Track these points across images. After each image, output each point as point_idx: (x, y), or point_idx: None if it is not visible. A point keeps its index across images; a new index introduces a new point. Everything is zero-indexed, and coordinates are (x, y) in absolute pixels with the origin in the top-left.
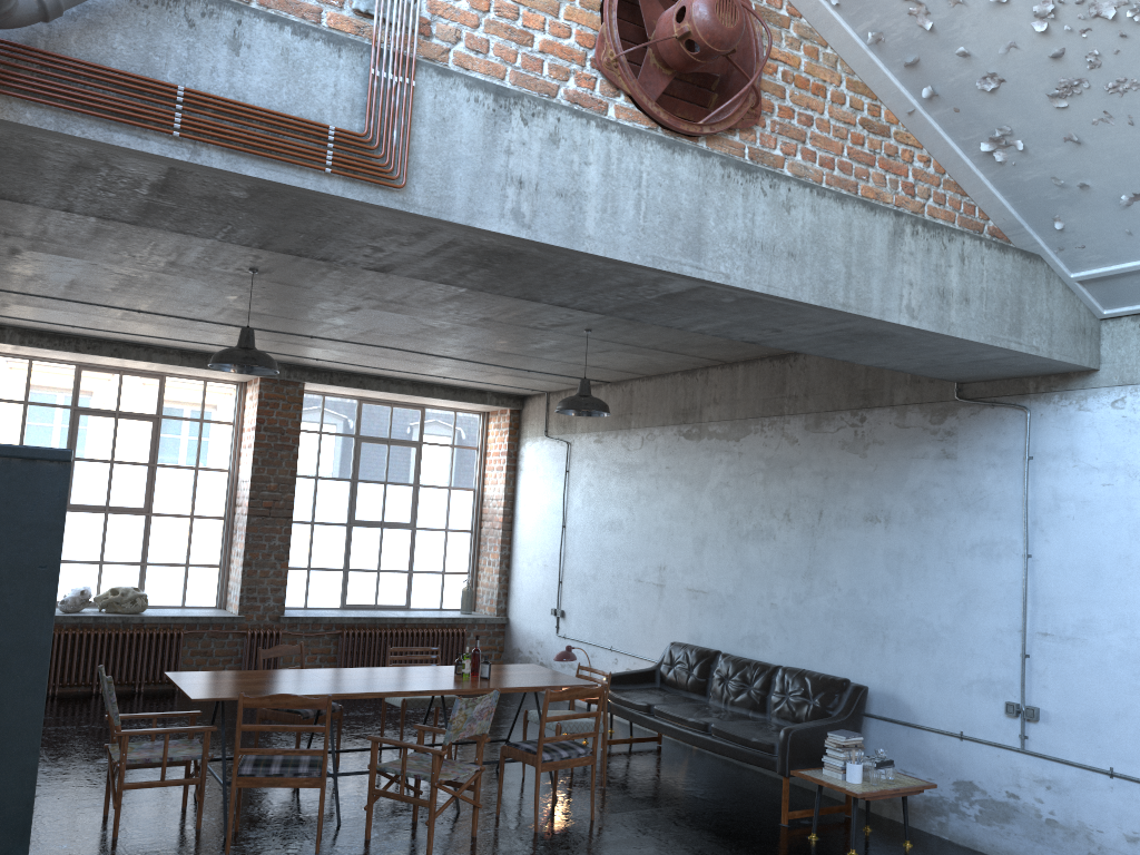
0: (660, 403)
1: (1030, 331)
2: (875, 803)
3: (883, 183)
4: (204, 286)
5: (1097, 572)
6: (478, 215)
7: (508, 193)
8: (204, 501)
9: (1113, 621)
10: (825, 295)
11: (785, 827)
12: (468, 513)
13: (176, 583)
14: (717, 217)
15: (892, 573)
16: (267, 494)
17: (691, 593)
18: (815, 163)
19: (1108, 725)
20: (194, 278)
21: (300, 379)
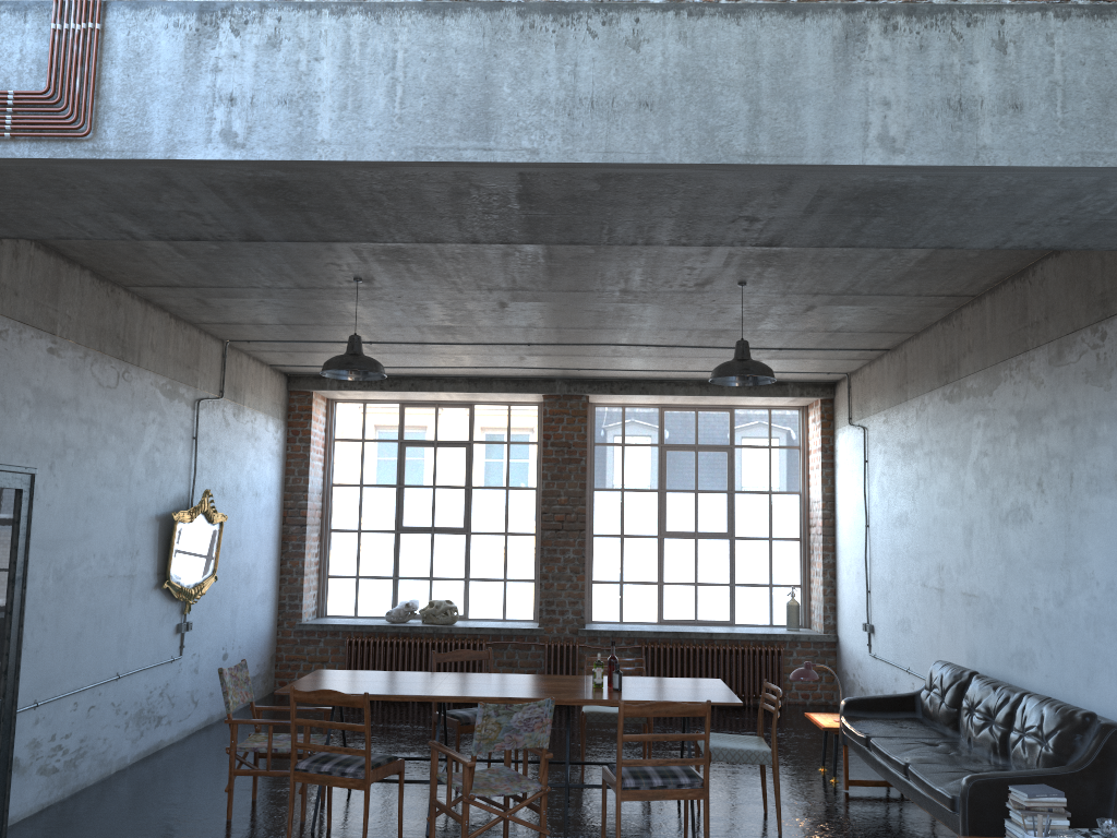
0: (927, 364)
1: None
2: None
3: None
4: (362, 306)
5: None
6: (179, 146)
7: (216, 114)
8: (516, 519)
9: None
10: (711, 147)
11: None
12: (794, 519)
13: (496, 597)
14: (515, 81)
15: None
16: (558, 508)
17: (965, 599)
18: None
19: None
20: (341, 299)
21: (580, 391)
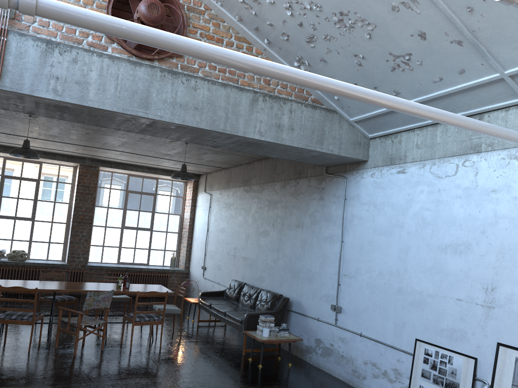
0: (239, 177)
1: (328, 143)
2: (291, 348)
3: (252, 79)
4: (21, 123)
5: (362, 248)
6: (35, 90)
7: (51, 82)
8: (57, 216)
9: (365, 269)
10: (213, 125)
11: (243, 355)
12: (177, 225)
13: (44, 250)
14: (157, 92)
15: (302, 249)
16: (81, 213)
17: (243, 259)
18: (216, 70)
19: (361, 314)
20: (13, 120)
21: (96, 165)
